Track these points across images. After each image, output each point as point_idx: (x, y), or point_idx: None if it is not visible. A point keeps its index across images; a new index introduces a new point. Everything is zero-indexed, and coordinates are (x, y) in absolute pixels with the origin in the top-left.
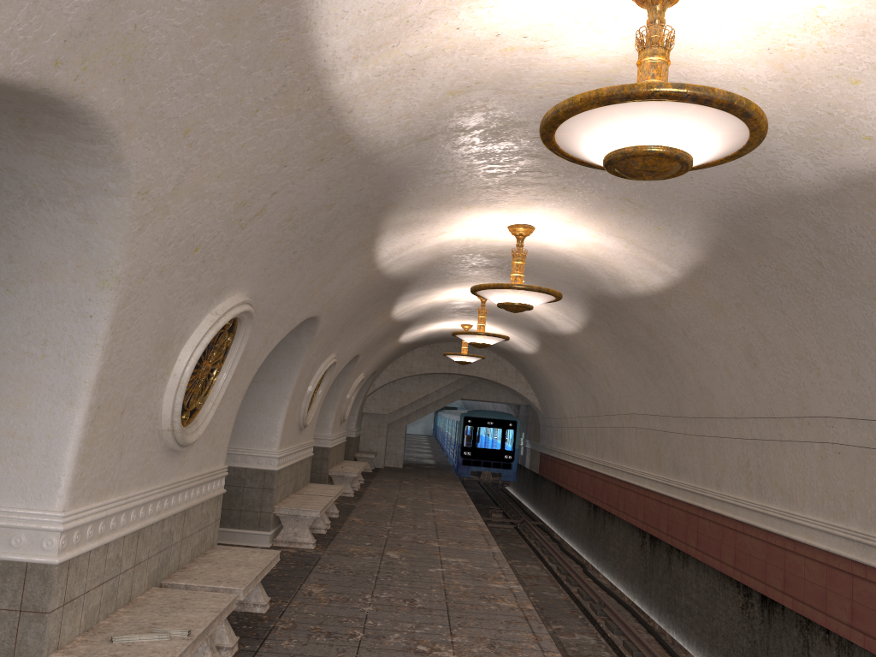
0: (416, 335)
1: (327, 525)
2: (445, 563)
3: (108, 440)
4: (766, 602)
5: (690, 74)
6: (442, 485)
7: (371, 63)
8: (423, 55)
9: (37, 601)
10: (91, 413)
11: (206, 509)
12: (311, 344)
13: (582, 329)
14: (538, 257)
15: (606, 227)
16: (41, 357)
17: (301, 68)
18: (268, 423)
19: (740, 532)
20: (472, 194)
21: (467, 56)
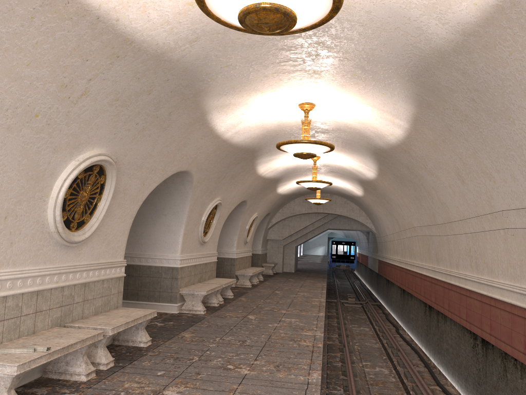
0: (289, 189)
1: (220, 301)
2: (282, 321)
3: None
4: (484, 342)
5: None
6: (313, 281)
7: None
8: None
9: None
10: None
11: (107, 284)
12: (192, 189)
13: (377, 174)
14: (330, 126)
15: (354, 97)
16: None
17: None
18: (173, 239)
19: (468, 297)
20: (258, 82)
21: None
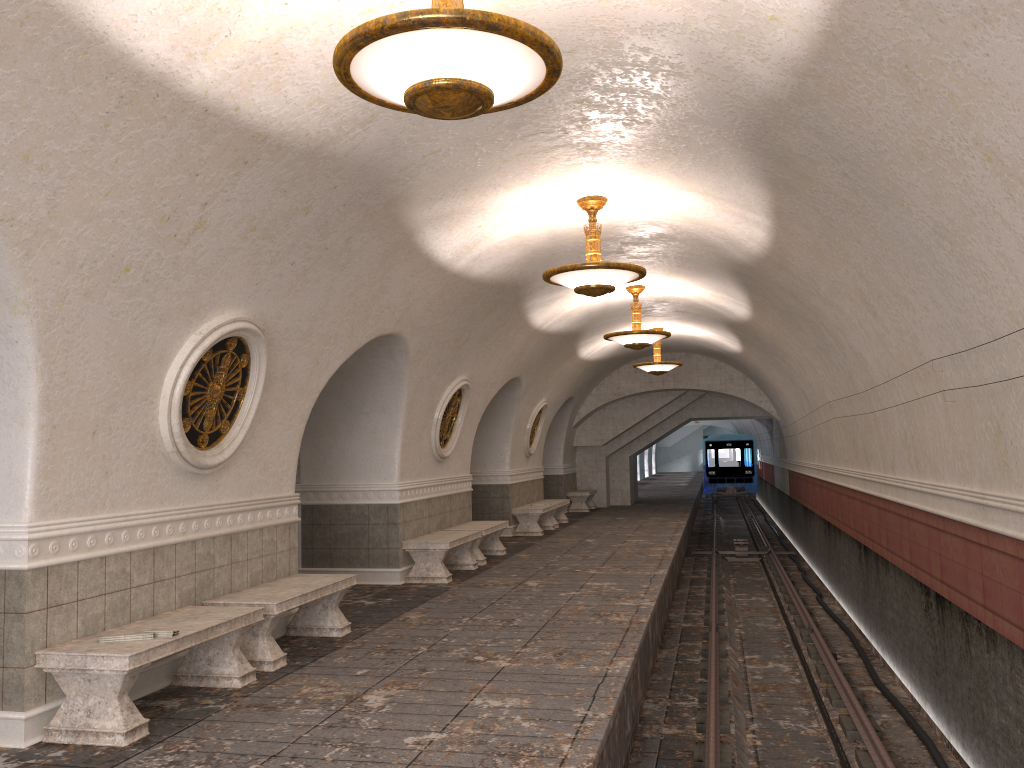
0: (603, 349)
1: (480, 562)
2: (585, 587)
3: (80, 458)
4: (939, 598)
5: None
6: (662, 518)
7: (216, 57)
8: (273, 37)
9: (16, 603)
10: (45, 432)
11: (269, 536)
12: (409, 365)
13: (752, 311)
14: (645, 232)
15: (669, 181)
16: None
17: (129, 77)
18: (384, 455)
19: (911, 519)
20: (495, 172)
21: (327, 28)
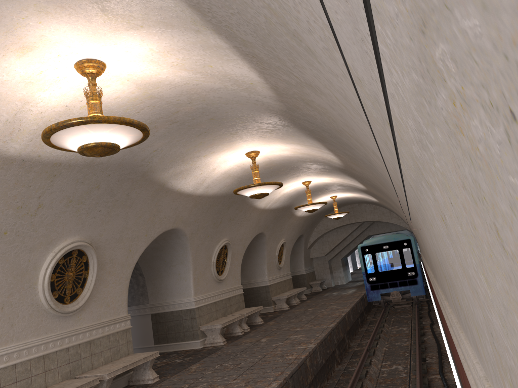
0: None
1: (246, 330)
2: (288, 339)
3: None
4: None
5: (172, 83)
6: (356, 290)
7: (18, 139)
8: (43, 126)
9: None
10: None
11: (114, 338)
12: (188, 240)
13: (364, 185)
14: (290, 160)
15: (280, 141)
16: None
17: None
18: (185, 285)
19: None
20: (194, 151)
21: (68, 116)
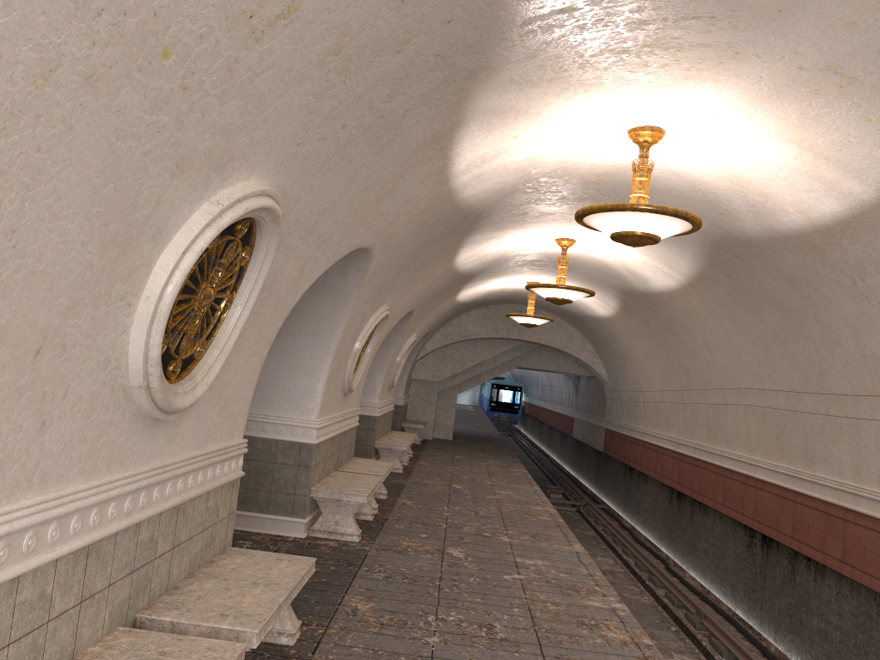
0: (475, 293)
1: (374, 510)
2: (521, 566)
3: (6, 400)
4: None
5: None
6: (499, 461)
7: None
8: None
9: None
10: None
11: (214, 500)
12: (361, 287)
13: (684, 285)
14: (653, 183)
15: (775, 125)
16: None
17: None
18: (305, 386)
19: None
20: (598, 65)
21: None
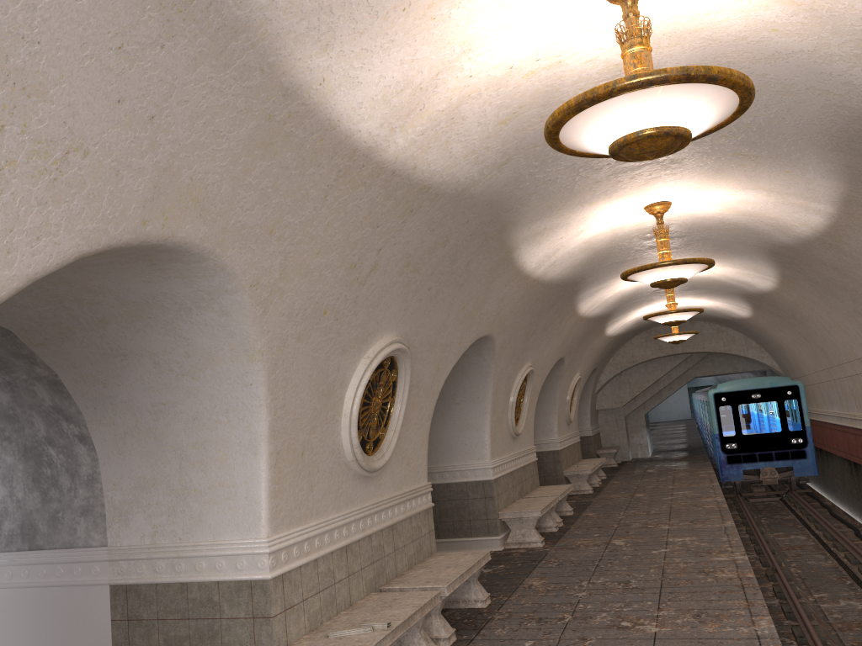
0: (623, 325)
1: (558, 523)
2: (670, 543)
3: (295, 477)
4: None
5: (714, 35)
6: (688, 467)
7: (409, 128)
8: (453, 105)
9: (262, 609)
10: (272, 458)
11: (416, 522)
12: (495, 359)
13: (779, 283)
14: (694, 227)
15: (737, 183)
16: (227, 422)
17: (347, 154)
18: (476, 438)
19: None
20: (586, 192)
21: (495, 91)
